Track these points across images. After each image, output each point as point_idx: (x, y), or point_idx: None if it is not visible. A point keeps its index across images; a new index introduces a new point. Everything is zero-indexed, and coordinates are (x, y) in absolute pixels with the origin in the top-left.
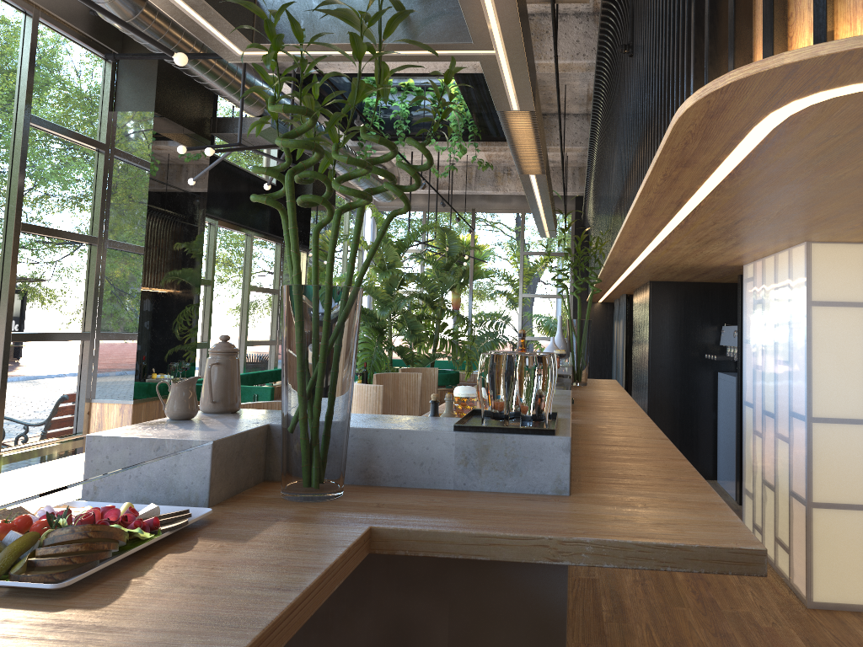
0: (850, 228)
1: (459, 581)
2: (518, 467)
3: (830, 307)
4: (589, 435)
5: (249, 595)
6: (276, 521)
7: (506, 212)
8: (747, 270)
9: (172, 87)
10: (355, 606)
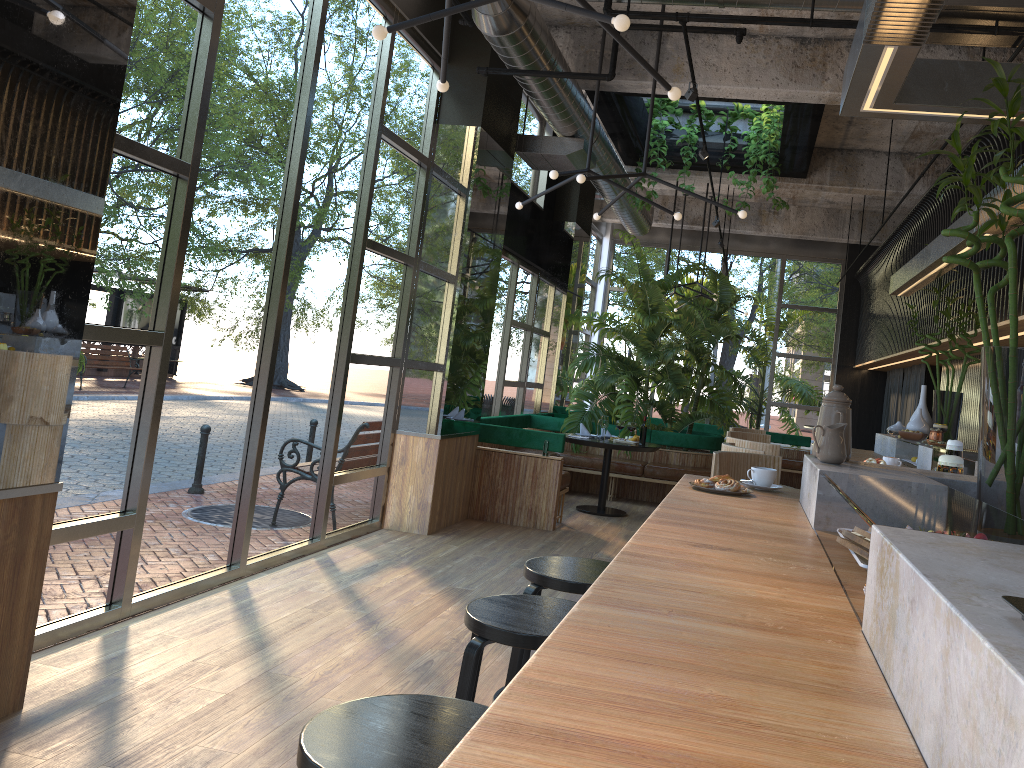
0: None
1: None
2: None
3: None
4: None
5: None
6: None
7: (764, 257)
8: None
9: (494, 100)
10: None
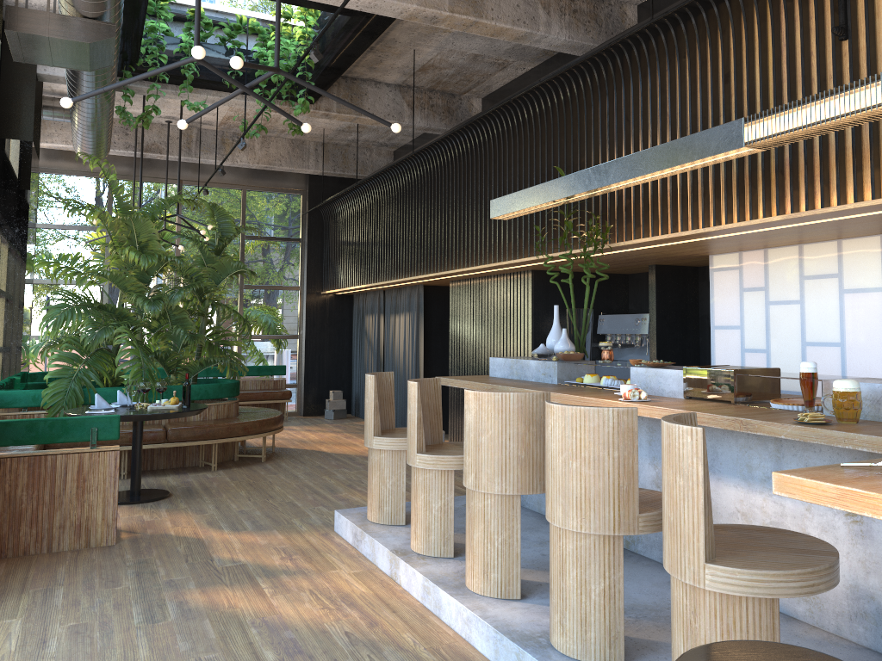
0: None
1: None
2: None
3: None
4: None
5: None
6: None
7: (224, 187)
8: (723, 260)
9: None
10: None
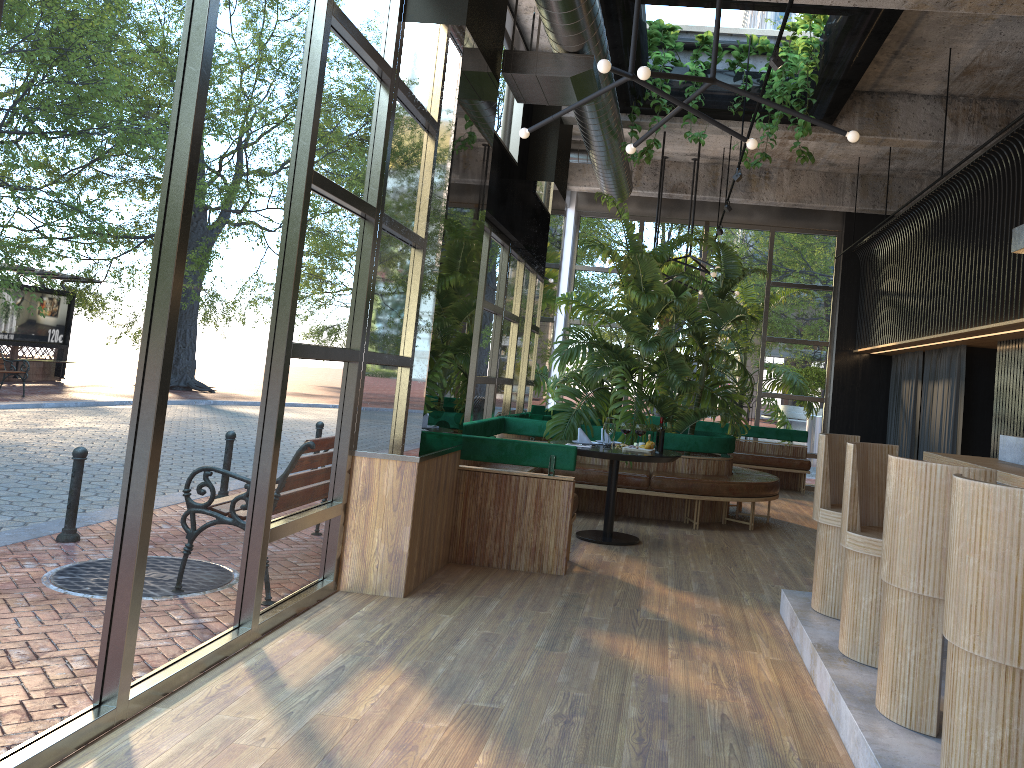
0: None
1: None
2: None
3: None
4: None
5: None
6: None
7: (751, 229)
8: None
9: None
10: None
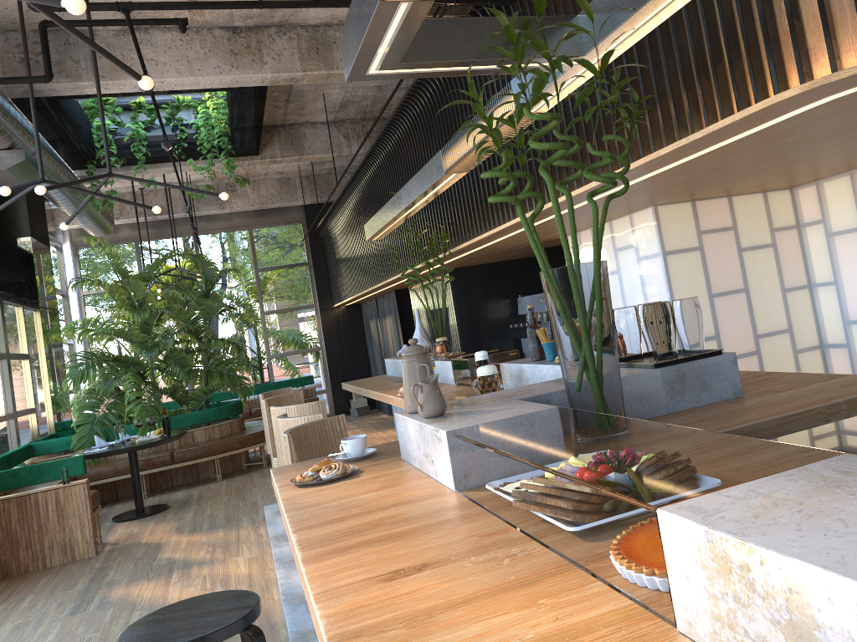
0: (704, 188)
1: None
2: (707, 383)
3: (678, 254)
4: None
5: None
6: None
7: (232, 231)
8: (570, 241)
9: None
10: None
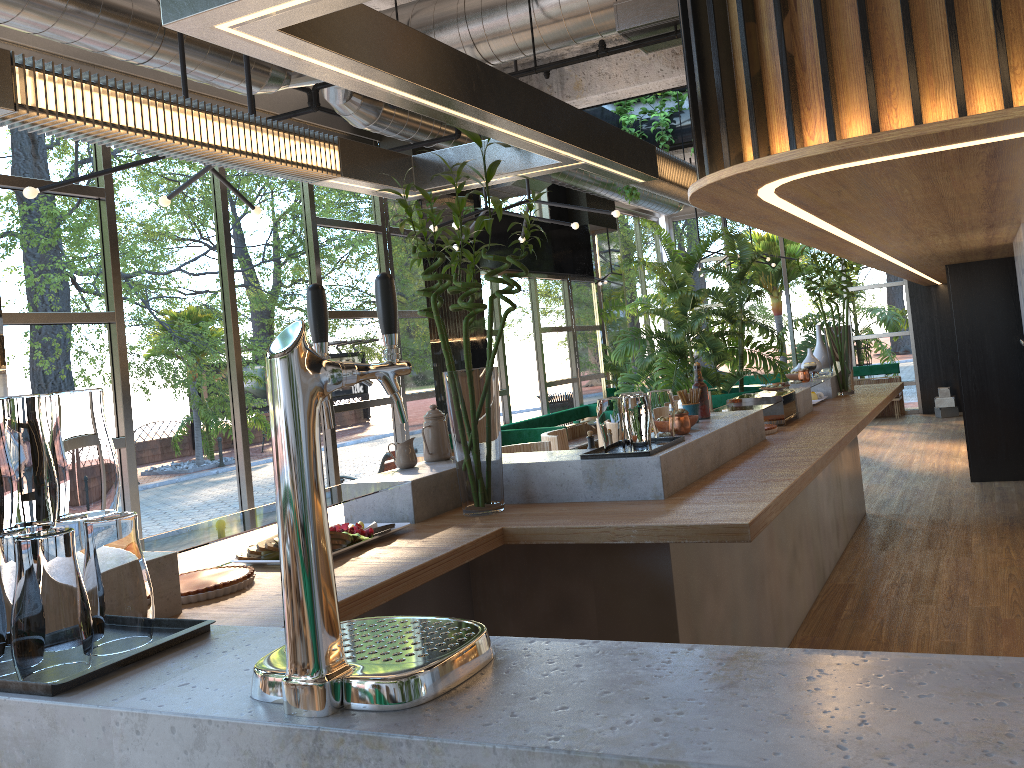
0: None
1: (597, 566)
2: (626, 481)
3: None
4: (761, 449)
5: (403, 561)
6: (448, 527)
7: None
8: (1014, 249)
9: None
10: (532, 588)
